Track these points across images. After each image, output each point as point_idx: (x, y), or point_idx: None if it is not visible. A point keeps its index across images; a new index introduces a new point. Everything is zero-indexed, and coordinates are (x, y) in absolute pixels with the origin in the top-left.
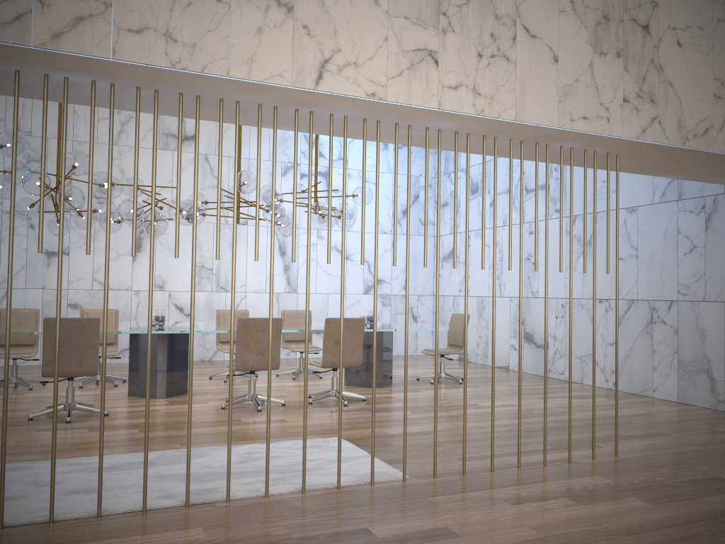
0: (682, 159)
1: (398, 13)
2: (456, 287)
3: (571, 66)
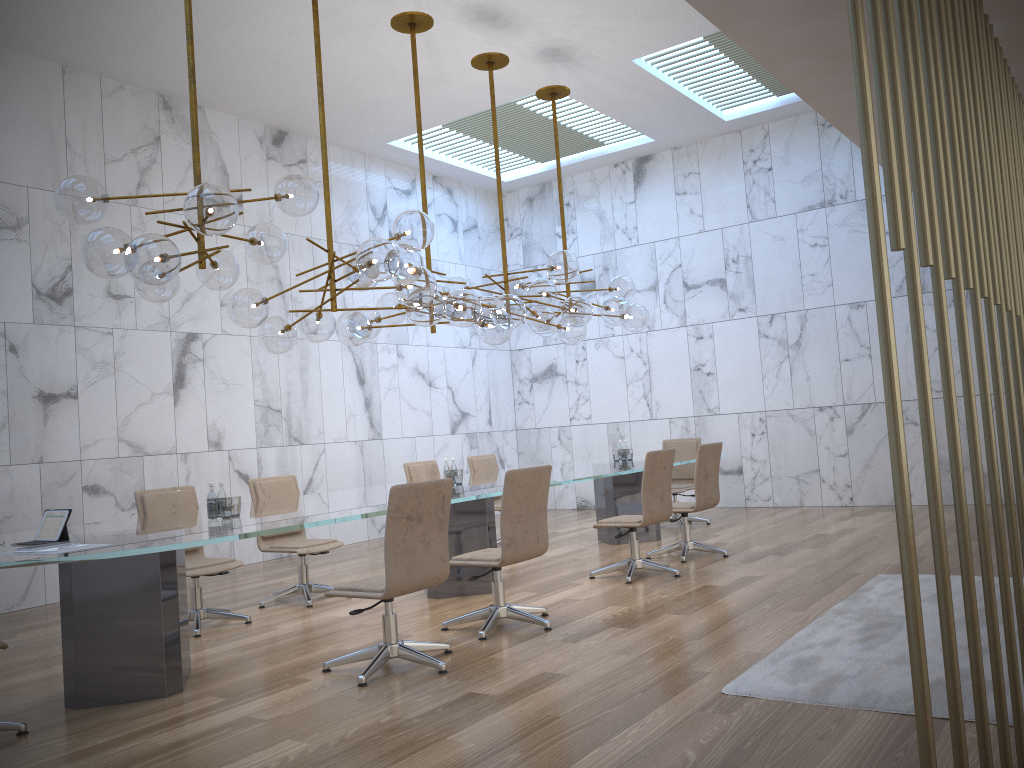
0: None
1: None
2: (563, 415)
3: None
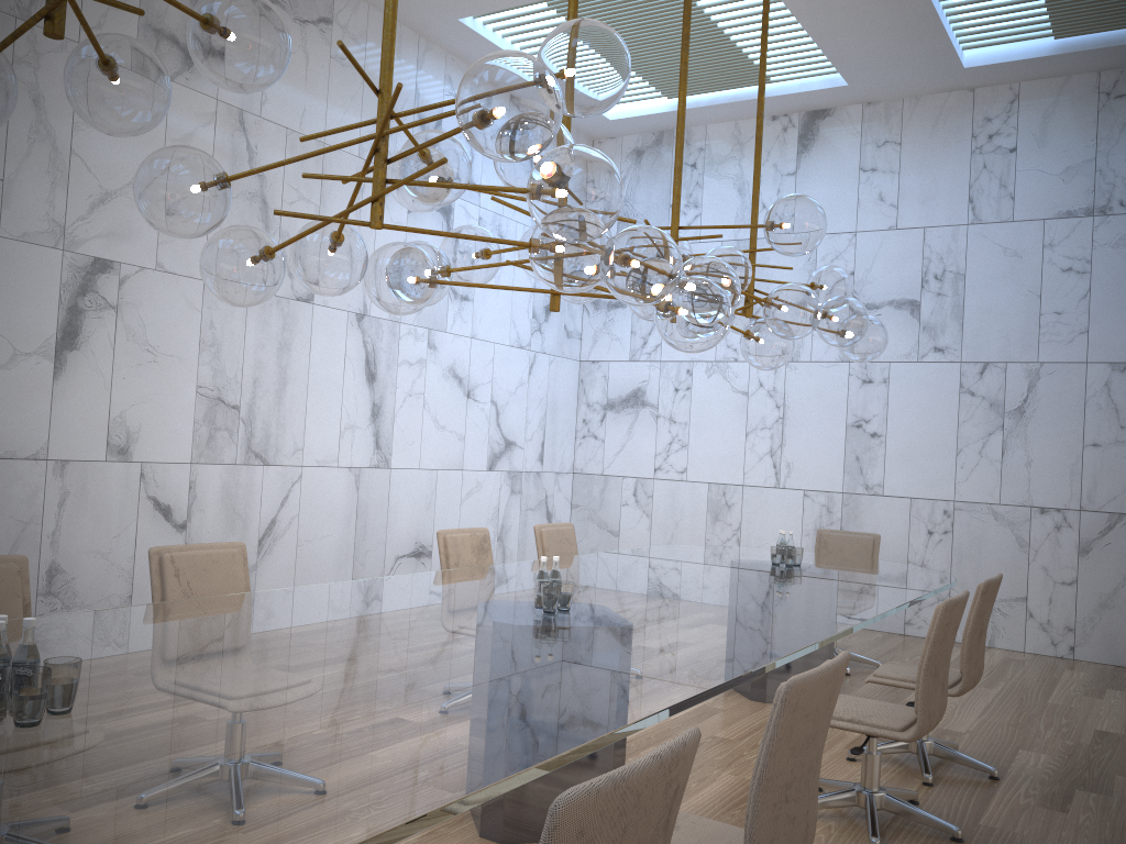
0: None
1: None
2: (645, 463)
3: None
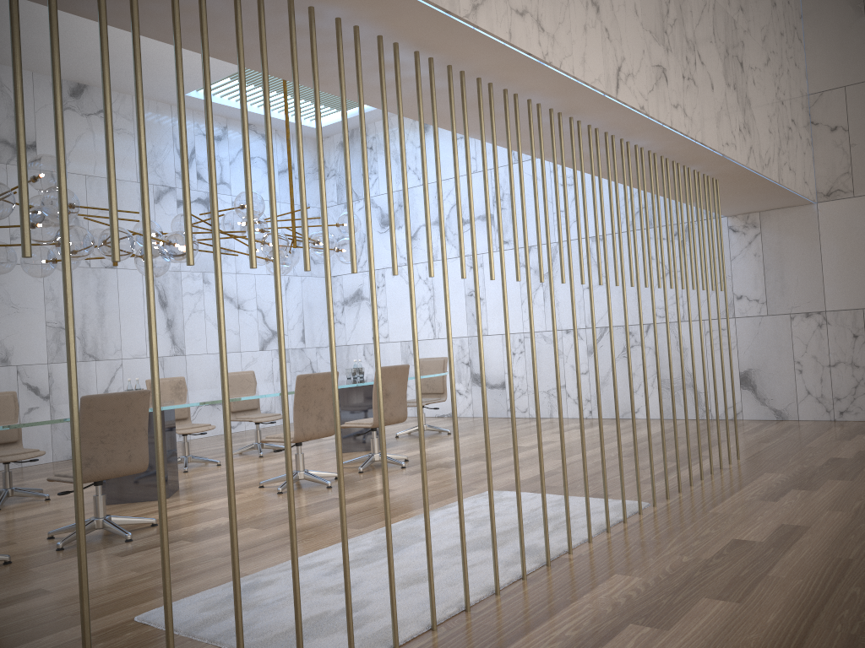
0: (738, 186)
1: (646, 26)
2: (367, 334)
3: (718, 95)
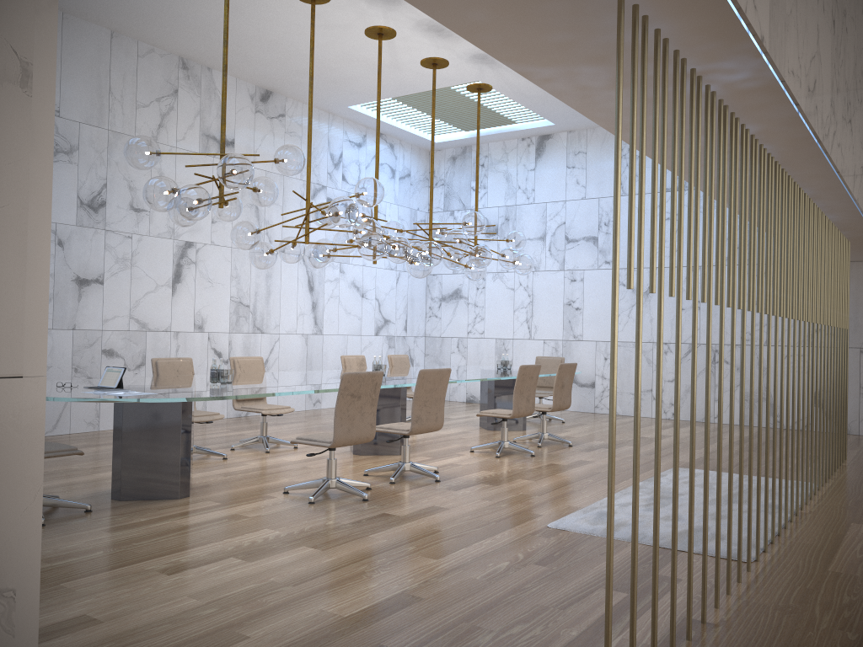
0: (852, 245)
1: (860, 139)
2: (463, 329)
3: None
